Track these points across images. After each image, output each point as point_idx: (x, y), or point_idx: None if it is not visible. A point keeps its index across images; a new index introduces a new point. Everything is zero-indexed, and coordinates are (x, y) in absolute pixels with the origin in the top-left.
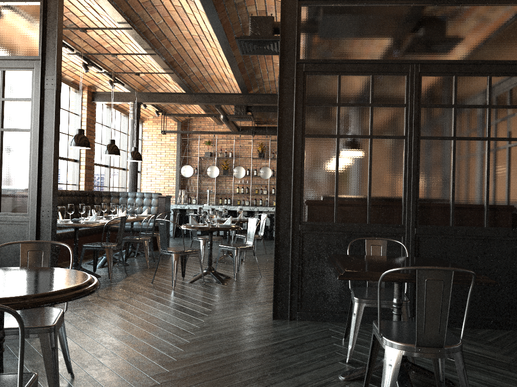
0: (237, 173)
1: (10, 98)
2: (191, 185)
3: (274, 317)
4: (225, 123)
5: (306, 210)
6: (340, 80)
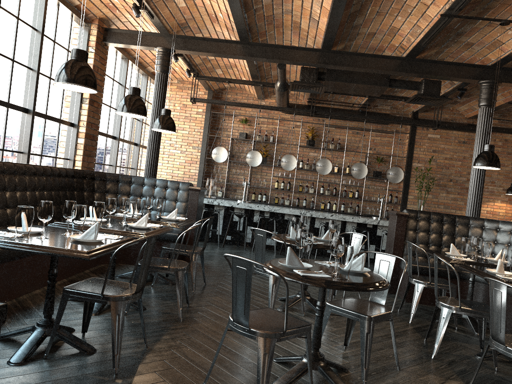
0: (287, 163)
1: None
2: (217, 173)
3: None
4: (280, 94)
5: None
6: None
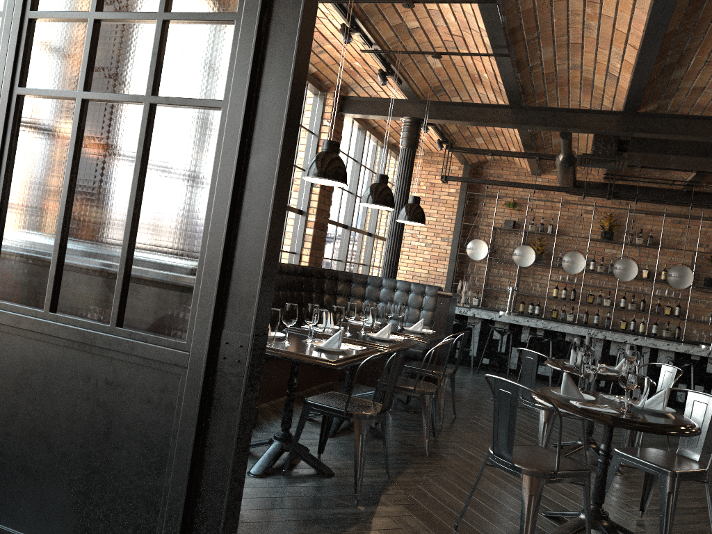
0: (570, 263)
1: (183, 13)
2: (473, 274)
3: None
4: (564, 170)
5: None
6: None
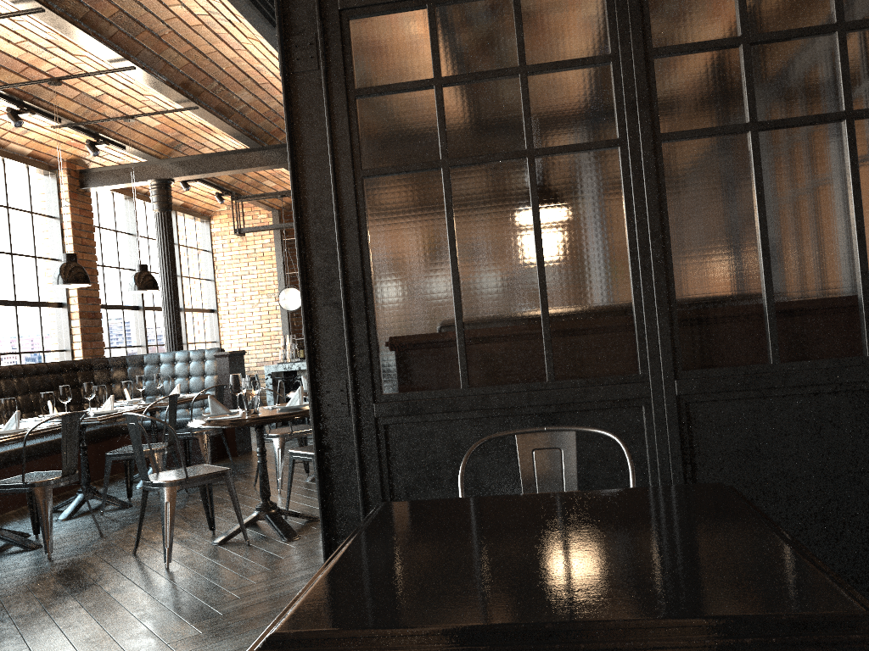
0: None
1: None
2: None
3: None
4: None
5: (388, 365)
6: (434, 19)
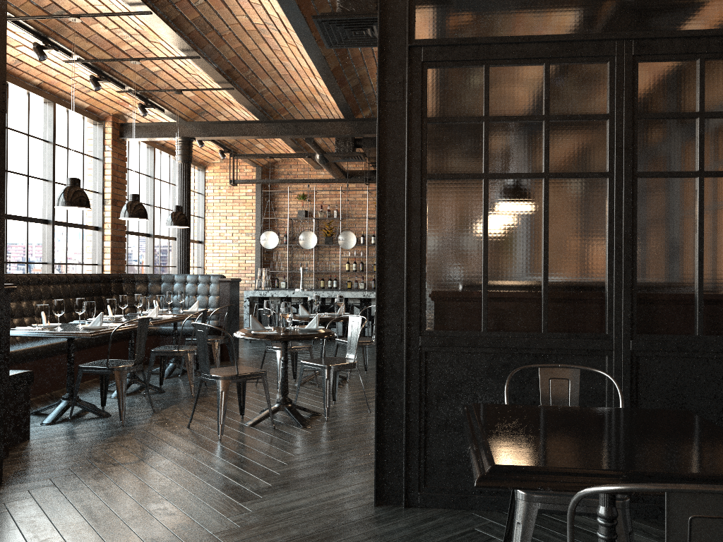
0: (344, 241)
1: None
2: (278, 261)
3: (379, 501)
4: (324, 166)
5: (432, 311)
6: (488, 75)
